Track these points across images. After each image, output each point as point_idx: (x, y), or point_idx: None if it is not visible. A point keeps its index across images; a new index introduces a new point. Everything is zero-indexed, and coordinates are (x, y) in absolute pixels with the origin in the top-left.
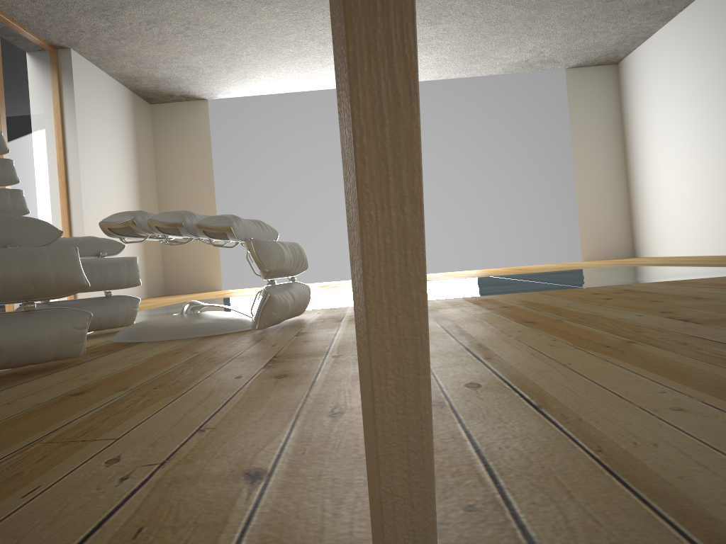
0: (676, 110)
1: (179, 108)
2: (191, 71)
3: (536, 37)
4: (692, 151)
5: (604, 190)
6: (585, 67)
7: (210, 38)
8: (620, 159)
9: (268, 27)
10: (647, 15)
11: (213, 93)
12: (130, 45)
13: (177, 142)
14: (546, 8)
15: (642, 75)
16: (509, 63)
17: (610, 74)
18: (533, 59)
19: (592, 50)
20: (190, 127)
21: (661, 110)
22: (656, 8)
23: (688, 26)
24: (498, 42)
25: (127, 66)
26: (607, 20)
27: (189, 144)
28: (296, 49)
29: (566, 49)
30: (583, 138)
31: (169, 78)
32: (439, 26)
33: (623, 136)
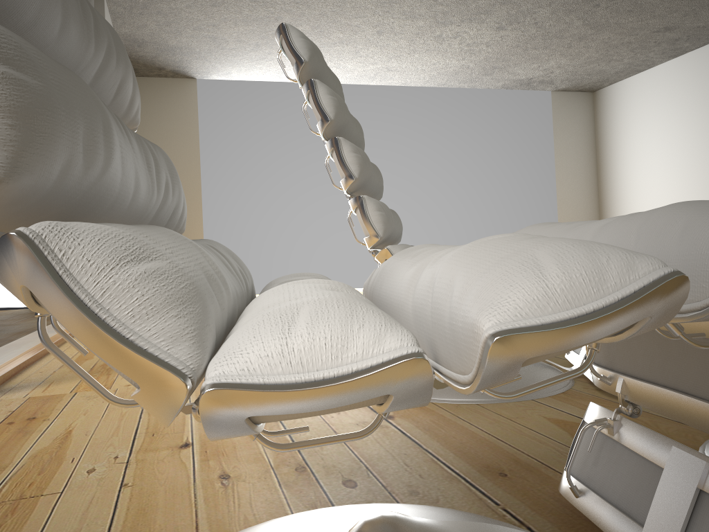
0: (677, 140)
1: (161, 84)
2: (214, 43)
3: (564, 56)
4: (696, 178)
5: (580, 209)
6: (568, 92)
7: (275, 8)
8: (593, 180)
9: (348, 5)
10: (666, 50)
11: (210, 72)
12: (179, 2)
13: (158, 124)
14: (603, 30)
15: (630, 105)
16: (514, 79)
17: (587, 101)
18: (537, 78)
19: (590, 76)
20: (174, 108)
21: (655, 138)
22: (679, 44)
23: (701, 65)
24: (529, 56)
25: (147, 27)
26: (633, 49)
27: (172, 128)
28: (347, 35)
29: (573, 72)
30: (565, 158)
31: (180, 49)
32: (501, 32)
33: (596, 159)
